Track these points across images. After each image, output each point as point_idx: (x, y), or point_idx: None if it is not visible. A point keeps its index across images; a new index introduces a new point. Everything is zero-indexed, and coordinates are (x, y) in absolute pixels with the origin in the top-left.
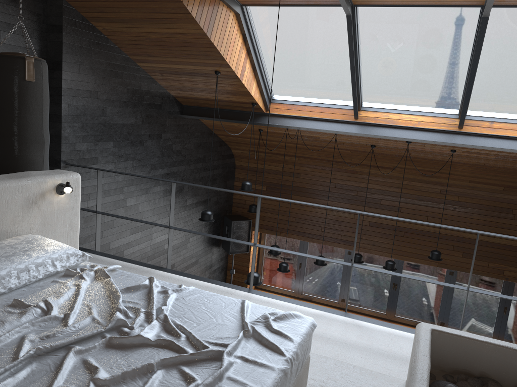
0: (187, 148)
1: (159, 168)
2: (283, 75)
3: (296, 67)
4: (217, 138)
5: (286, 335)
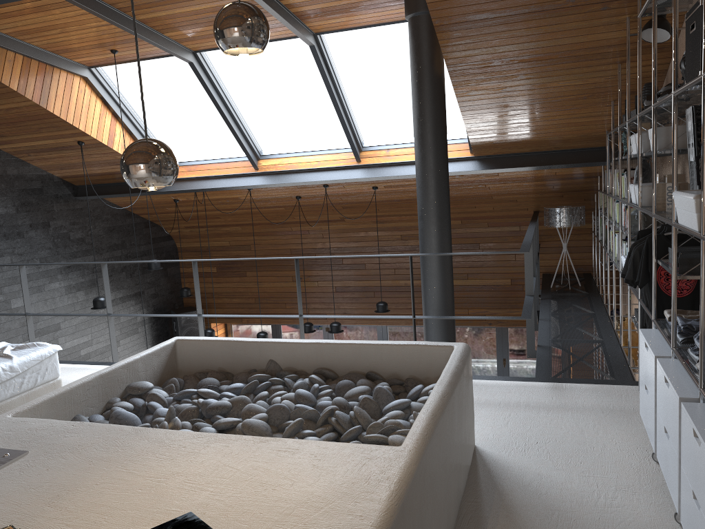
0: (93, 234)
1: (53, 261)
2: (169, 135)
3: (177, 123)
4: (139, 218)
5: (10, 355)
